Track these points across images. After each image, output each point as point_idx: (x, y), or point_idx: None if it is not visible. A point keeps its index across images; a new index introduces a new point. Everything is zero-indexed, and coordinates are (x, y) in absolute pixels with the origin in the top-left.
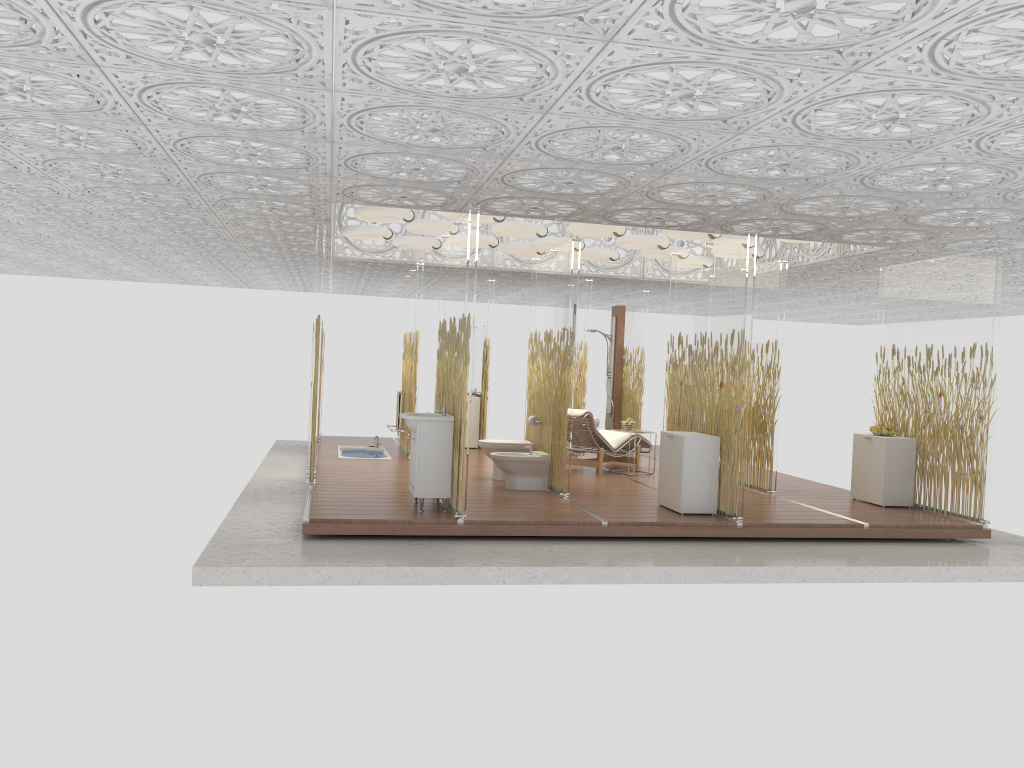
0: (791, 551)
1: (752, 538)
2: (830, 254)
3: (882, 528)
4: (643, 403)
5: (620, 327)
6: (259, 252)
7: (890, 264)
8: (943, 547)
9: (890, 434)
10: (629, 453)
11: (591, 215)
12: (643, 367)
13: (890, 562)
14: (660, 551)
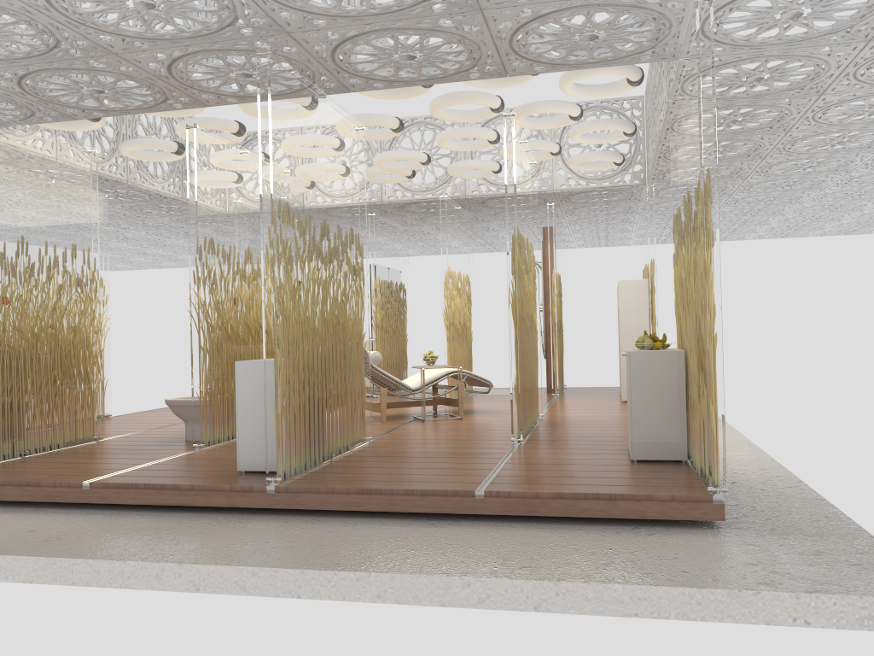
0: (285, 534)
1: (312, 509)
2: (665, 104)
3: (503, 498)
4: (556, 336)
5: (546, 251)
6: (160, 216)
7: (754, 101)
8: (596, 535)
9: (657, 346)
10: (422, 394)
11: (181, 89)
12: (552, 294)
13: (380, 563)
14: (88, 527)
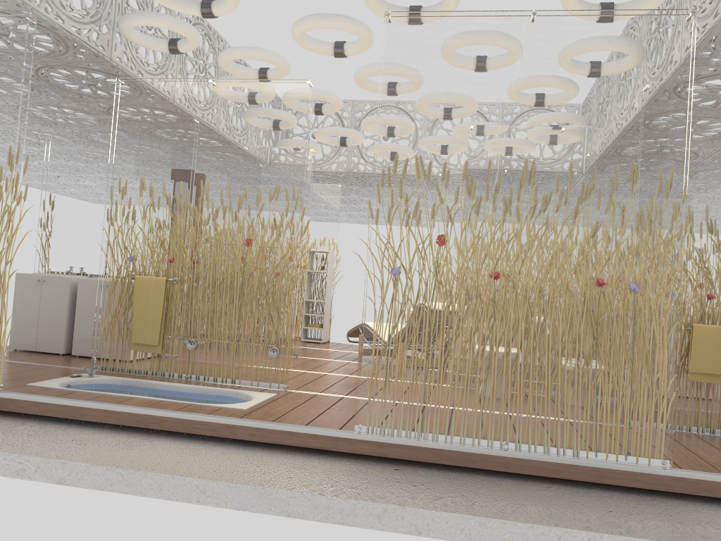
0: None
1: None
2: None
3: None
4: None
5: None
6: None
7: None
8: None
9: None
10: None
11: None
12: None
13: None
14: None
